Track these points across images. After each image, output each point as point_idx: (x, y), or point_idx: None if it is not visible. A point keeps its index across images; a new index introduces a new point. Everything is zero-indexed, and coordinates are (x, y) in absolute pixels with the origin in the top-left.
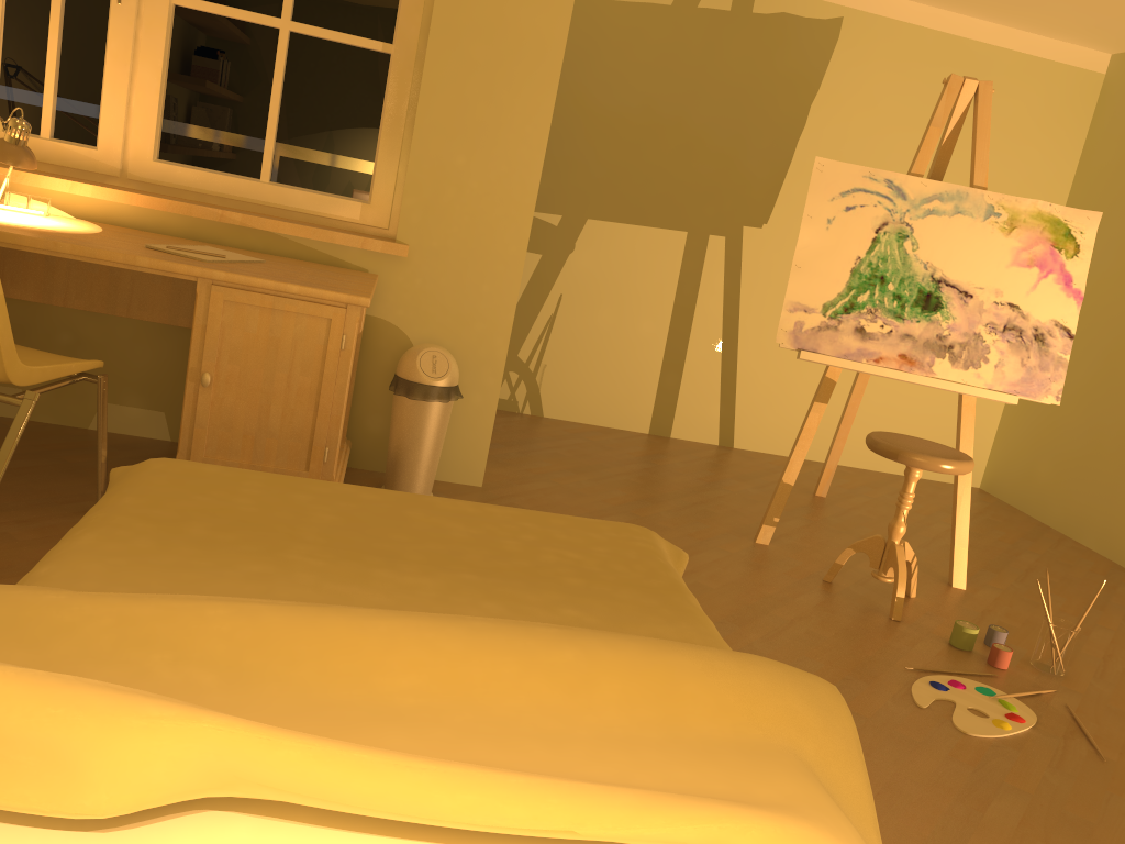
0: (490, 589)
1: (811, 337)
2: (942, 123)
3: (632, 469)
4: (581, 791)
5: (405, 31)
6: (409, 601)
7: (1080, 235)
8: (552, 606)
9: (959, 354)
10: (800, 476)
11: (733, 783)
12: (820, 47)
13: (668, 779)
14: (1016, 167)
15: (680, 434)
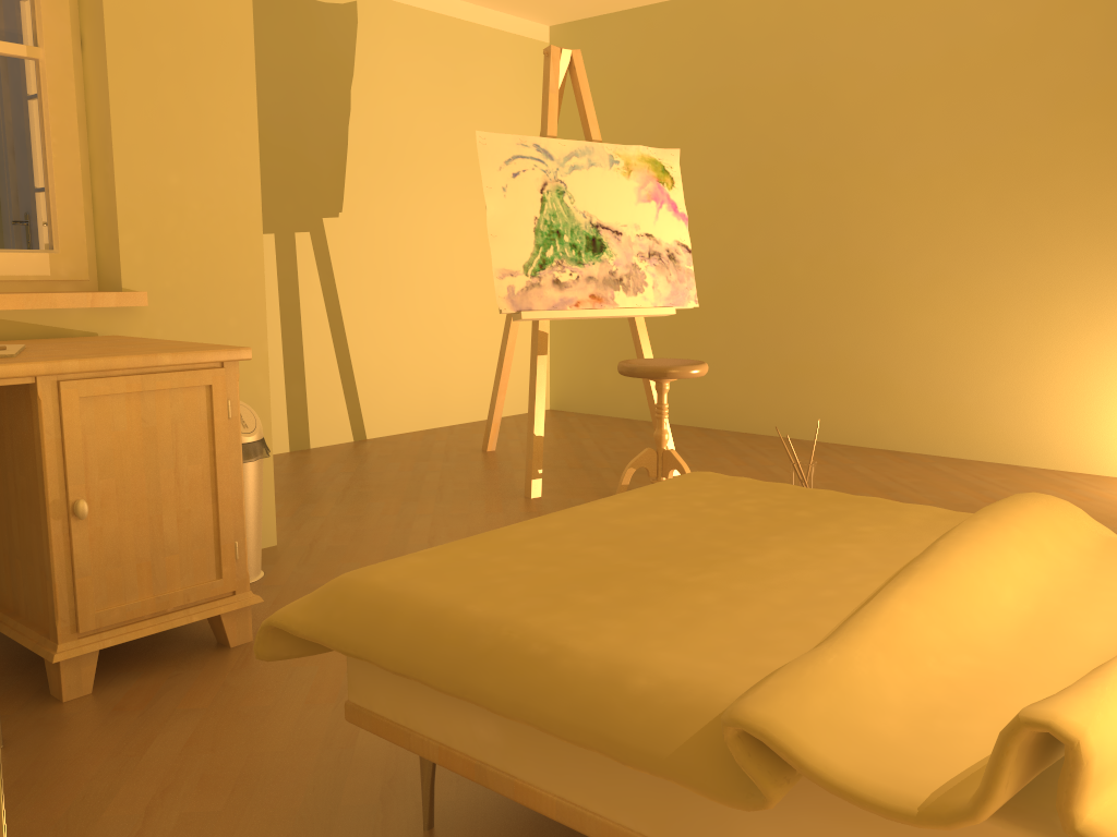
0: (808, 538)
1: (523, 298)
2: (556, 89)
3: (344, 483)
4: None
5: (54, 29)
6: (822, 566)
7: (671, 170)
8: (850, 530)
9: (628, 284)
10: (450, 442)
11: None
12: (345, 32)
13: None
14: (512, 129)
15: (319, 442)
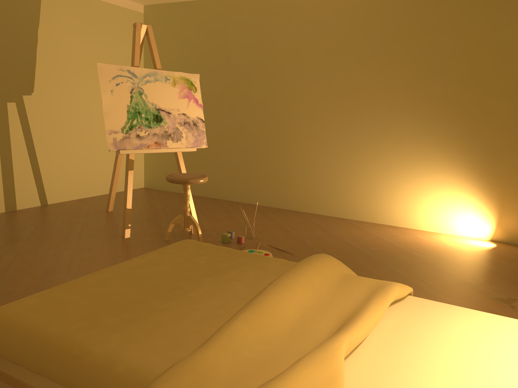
0: (222, 279)
1: (121, 144)
2: (139, 43)
3: (31, 230)
4: (376, 302)
5: None
6: (222, 296)
7: (195, 83)
8: (241, 274)
9: (173, 137)
10: (91, 206)
11: (363, 286)
12: (34, 2)
13: (358, 294)
14: (124, 54)
15: (21, 206)
